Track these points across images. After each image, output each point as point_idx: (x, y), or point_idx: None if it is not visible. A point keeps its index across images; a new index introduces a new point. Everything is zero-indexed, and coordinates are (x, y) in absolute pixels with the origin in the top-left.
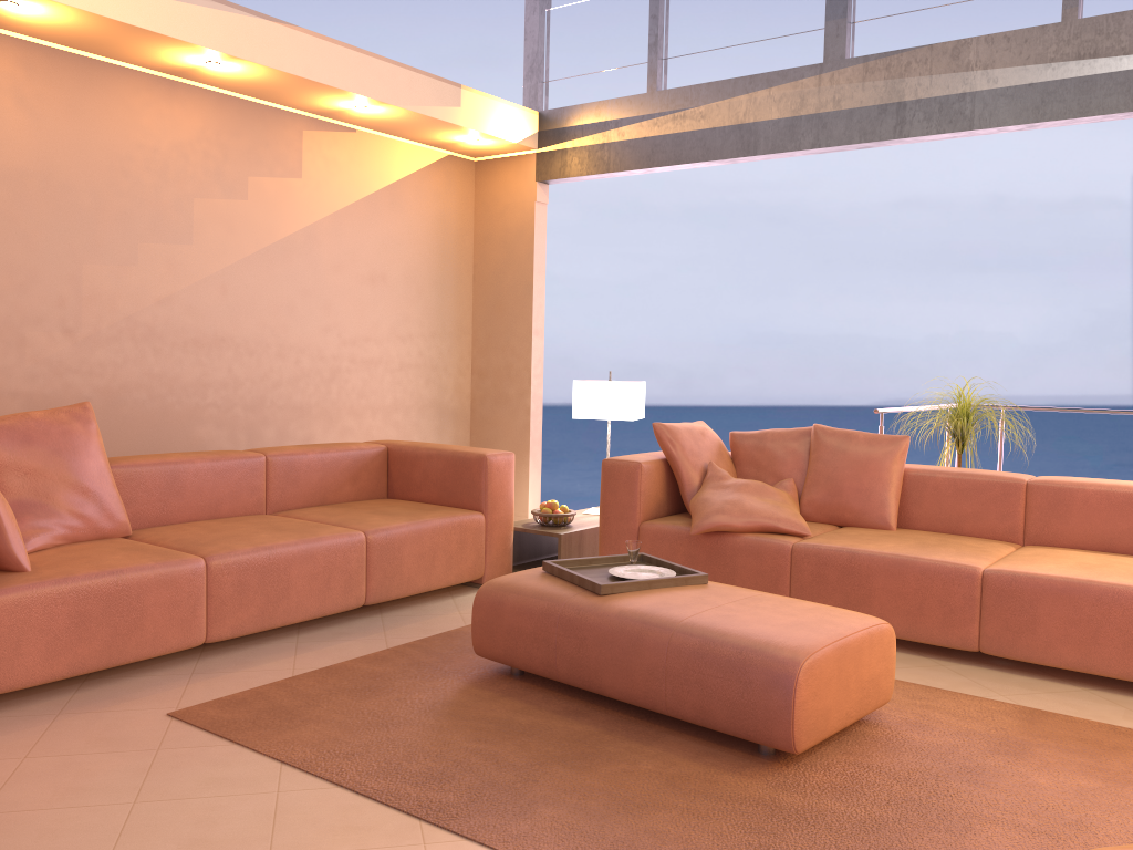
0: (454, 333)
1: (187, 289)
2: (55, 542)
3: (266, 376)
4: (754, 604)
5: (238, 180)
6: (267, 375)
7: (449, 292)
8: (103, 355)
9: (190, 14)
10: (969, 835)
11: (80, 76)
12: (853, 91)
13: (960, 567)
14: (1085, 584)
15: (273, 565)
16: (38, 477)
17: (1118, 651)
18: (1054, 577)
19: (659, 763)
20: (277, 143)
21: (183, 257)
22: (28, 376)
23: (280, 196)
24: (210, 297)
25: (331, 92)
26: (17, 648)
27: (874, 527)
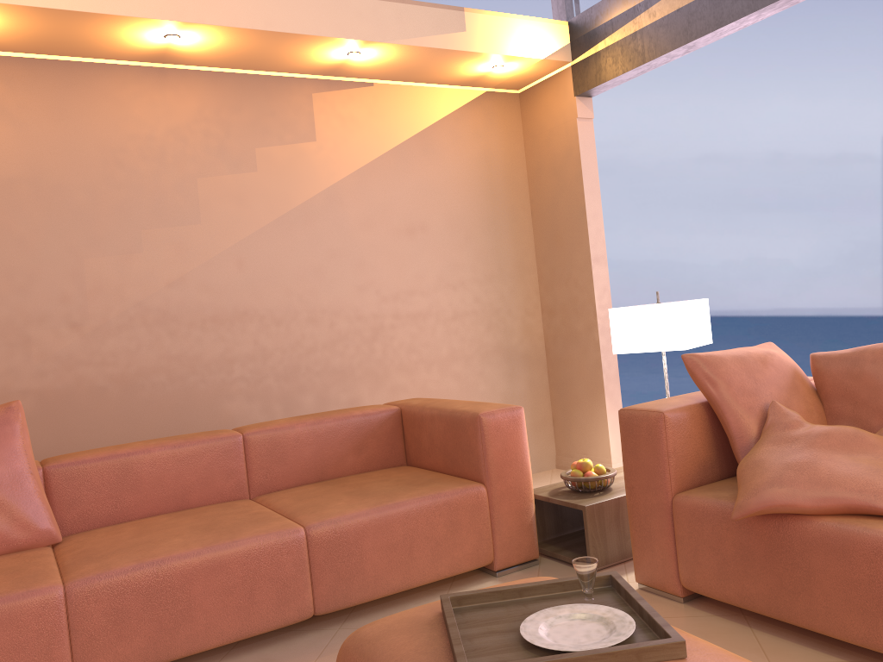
0: (515, 273)
1: (199, 268)
2: None
3: (297, 344)
4: None
5: (244, 154)
6: (298, 342)
7: (504, 232)
8: (114, 344)
9: None
10: None
11: (62, 80)
12: None
13: None
14: None
15: (164, 583)
16: None
17: None
18: None
19: None
20: (283, 110)
21: (191, 237)
22: (36, 374)
23: (293, 162)
24: (226, 272)
25: (308, 42)
26: None
27: None
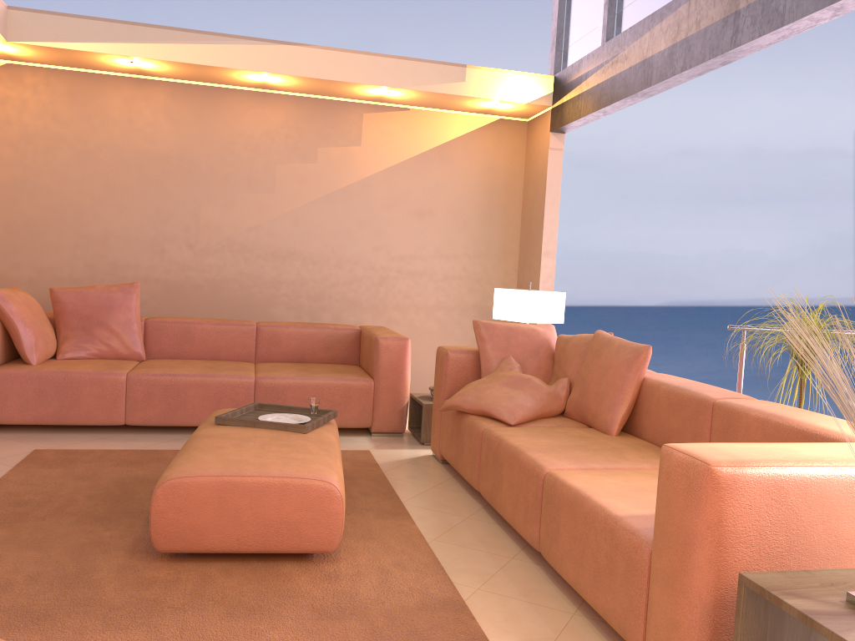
0: (499, 255)
1: (269, 221)
2: (87, 356)
3: (325, 279)
4: (267, 447)
5: (310, 151)
6: (326, 278)
7: (496, 223)
8: (211, 260)
9: (232, 51)
10: (111, 631)
11: (204, 98)
12: (708, 9)
13: (536, 465)
14: (583, 500)
15: (174, 385)
16: (87, 320)
17: (591, 578)
18: (573, 488)
19: (118, 534)
20: (341, 124)
21: (267, 201)
22: (165, 271)
23: (342, 159)
24: (286, 226)
25: (349, 85)
26: (4, 401)
27: (601, 430)
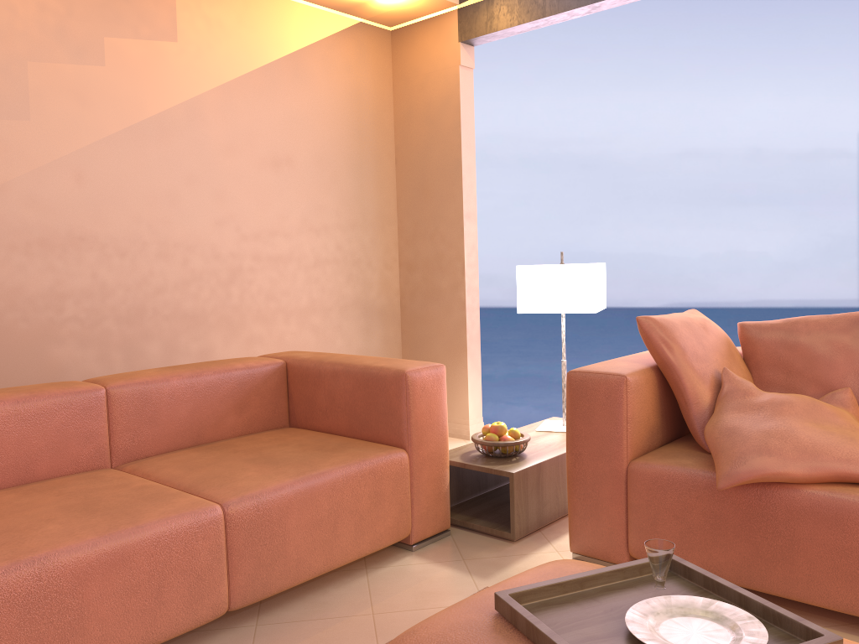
0: (376, 223)
1: (26, 176)
2: None
3: (144, 281)
4: None
5: (90, 42)
6: (146, 280)
7: (369, 177)
8: None
9: None
10: None
11: None
12: None
13: None
14: None
15: (49, 587)
16: None
17: None
18: None
19: None
20: None
21: (17, 136)
22: None
23: (149, 63)
24: (60, 186)
25: None
26: None
27: None
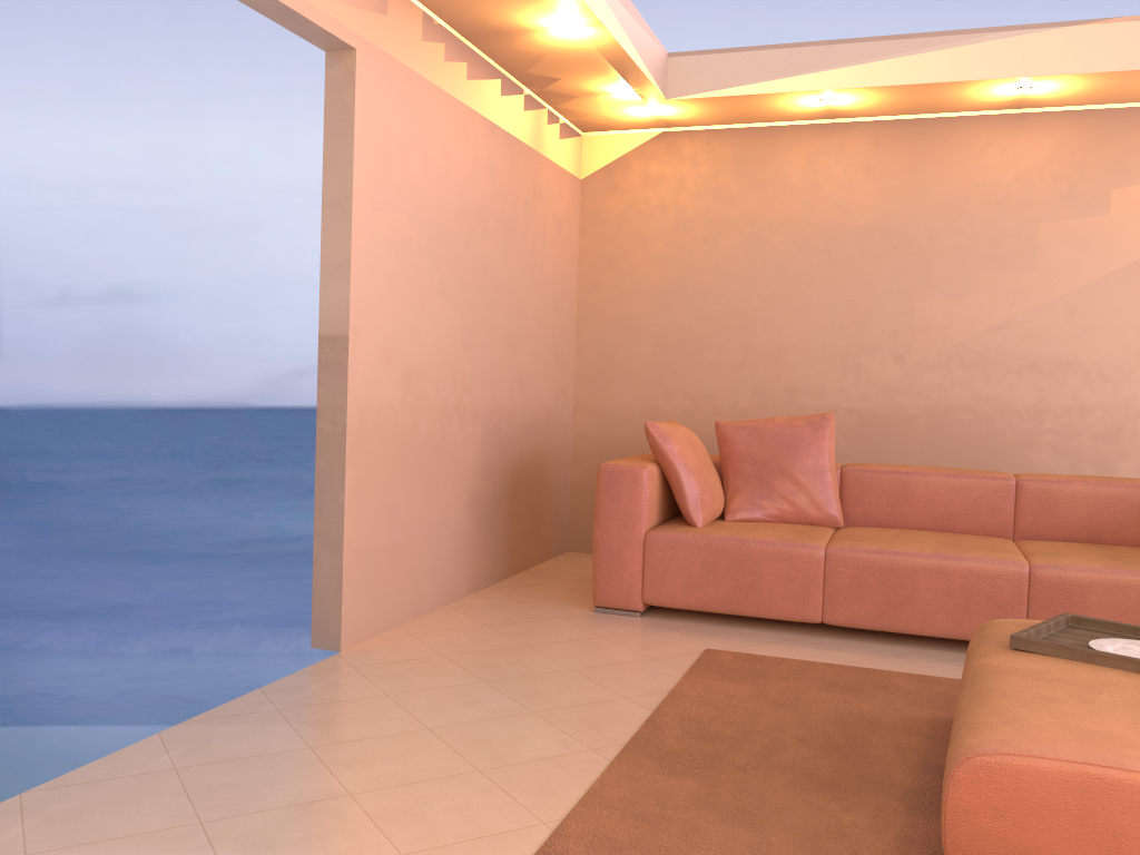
0: None
1: (1025, 314)
2: (764, 518)
3: (1125, 404)
4: None
5: (1096, 196)
6: (1126, 403)
7: None
8: (930, 379)
9: (974, 53)
10: None
11: (922, 137)
12: None
13: None
14: None
15: (896, 569)
16: (763, 466)
17: None
18: None
19: (866, 823)
20: None
21: (1021, 283)
22: (861, 396)
23: None
24: (1053, 321)
25: None
26: (664, 575)
27: None
